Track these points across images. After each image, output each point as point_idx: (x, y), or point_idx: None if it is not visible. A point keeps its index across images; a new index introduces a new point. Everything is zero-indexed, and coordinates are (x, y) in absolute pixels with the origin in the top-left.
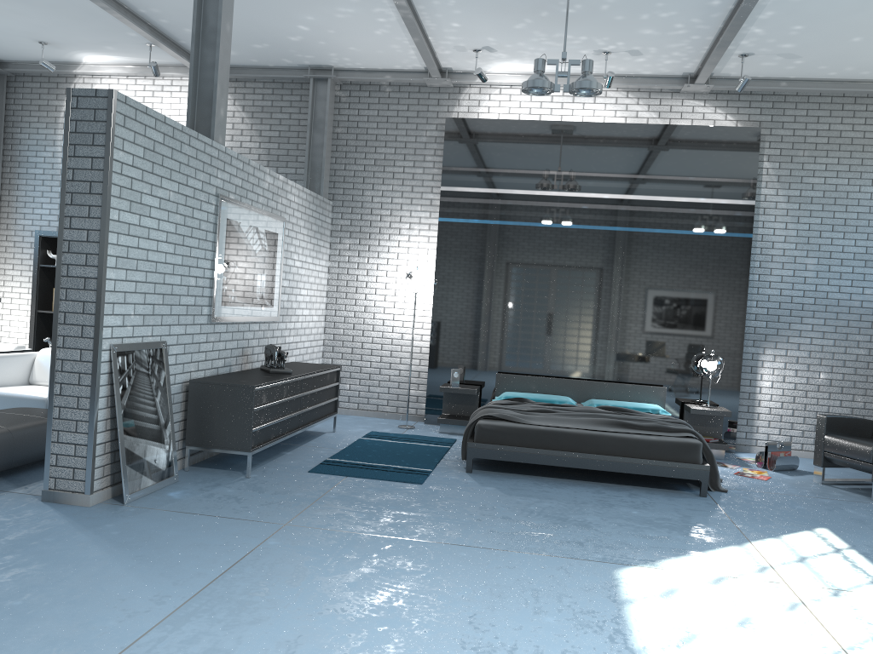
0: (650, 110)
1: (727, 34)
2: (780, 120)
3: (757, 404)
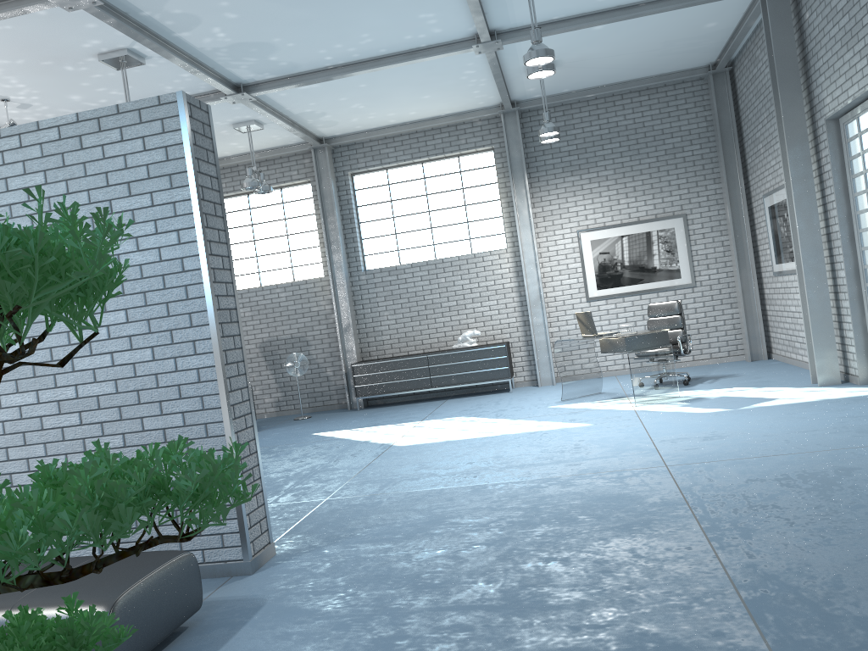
0: None
1: None
2: None
3: None
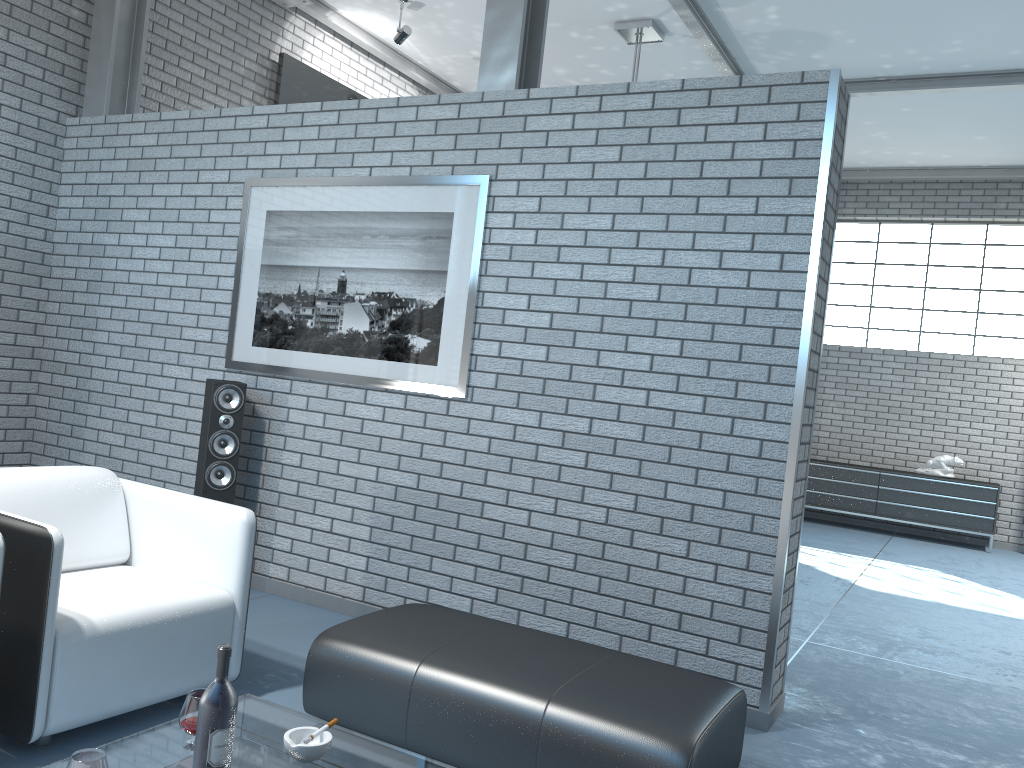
0: None
1: None
2: None
3: None
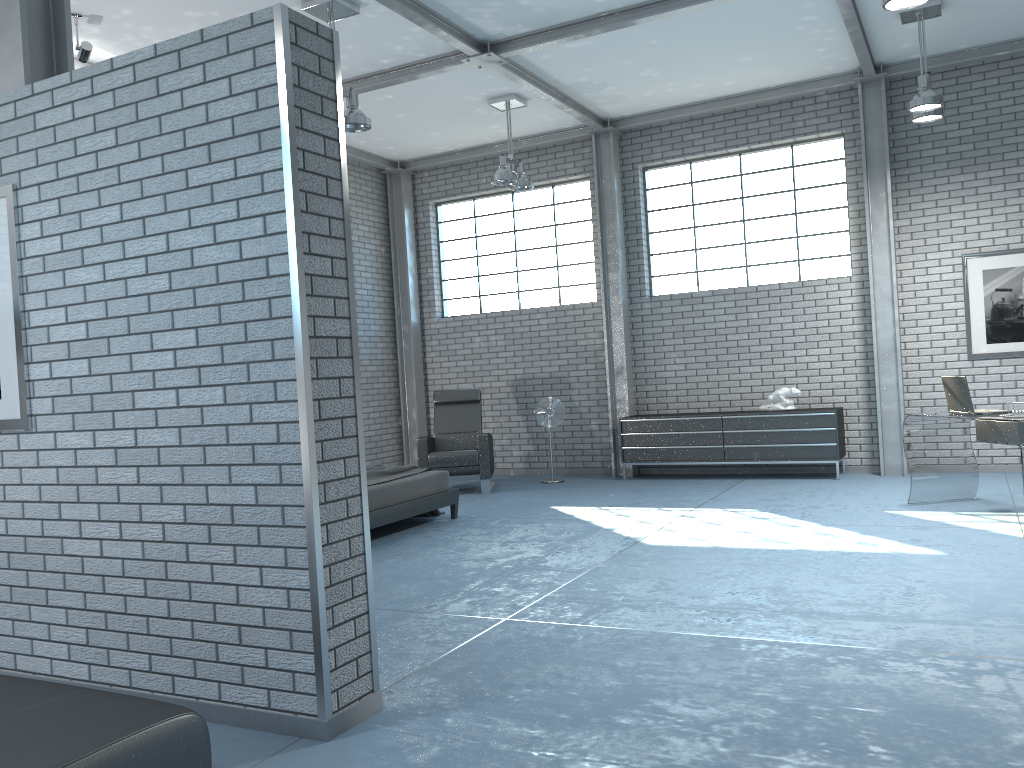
0: None
1: (364, 89)
2: None
3: None
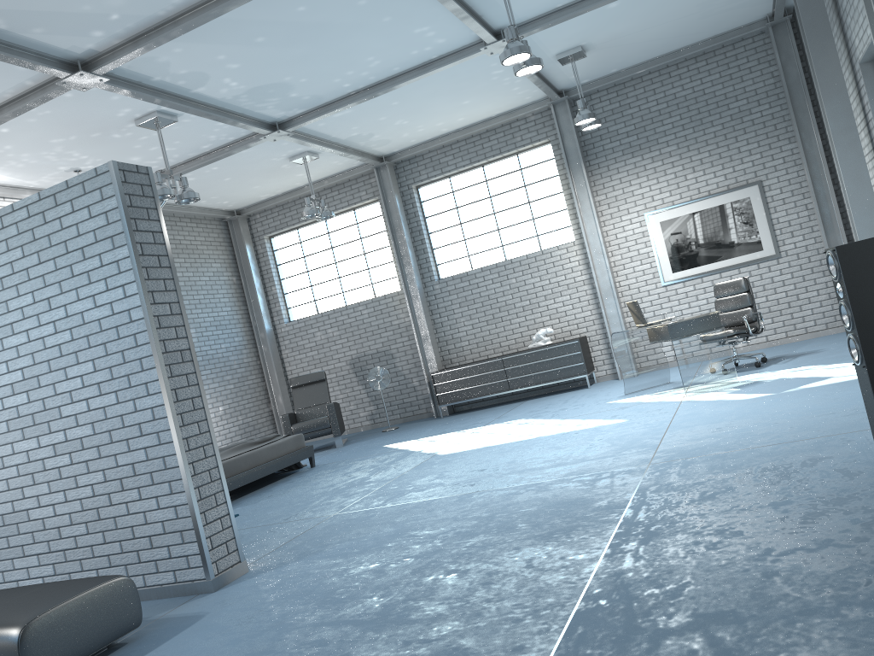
0: None
1: (194, 168)
2: None
3: None
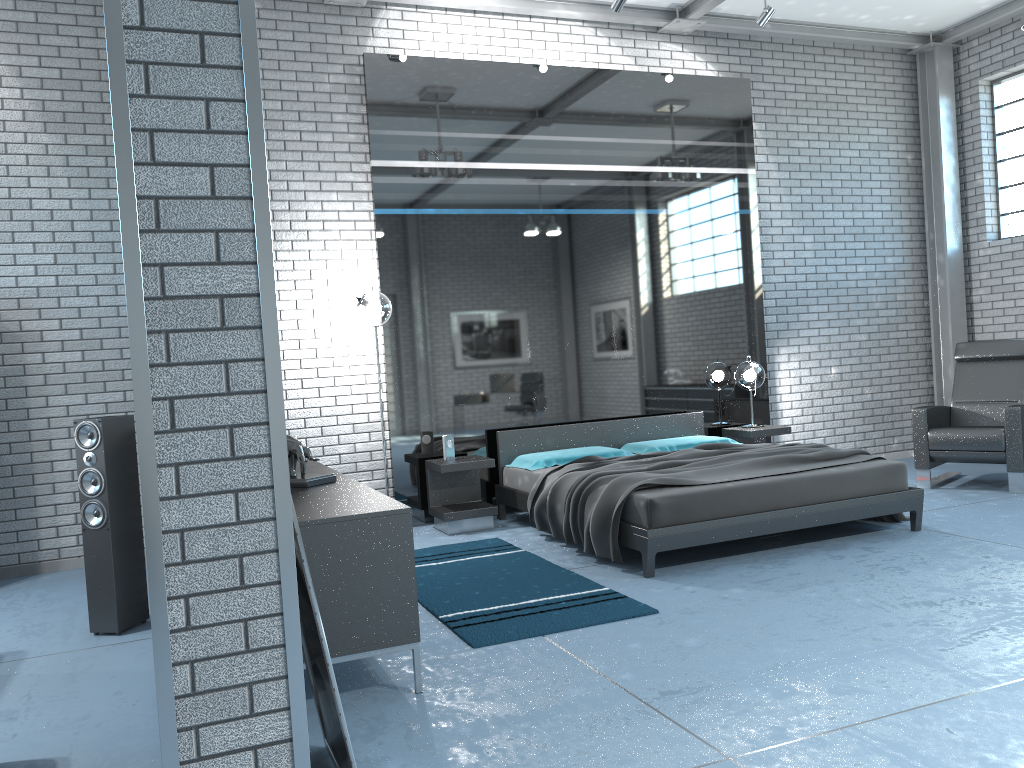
0: (625, 54)
1: None
2: (760, 72)
3: (780, 416)
